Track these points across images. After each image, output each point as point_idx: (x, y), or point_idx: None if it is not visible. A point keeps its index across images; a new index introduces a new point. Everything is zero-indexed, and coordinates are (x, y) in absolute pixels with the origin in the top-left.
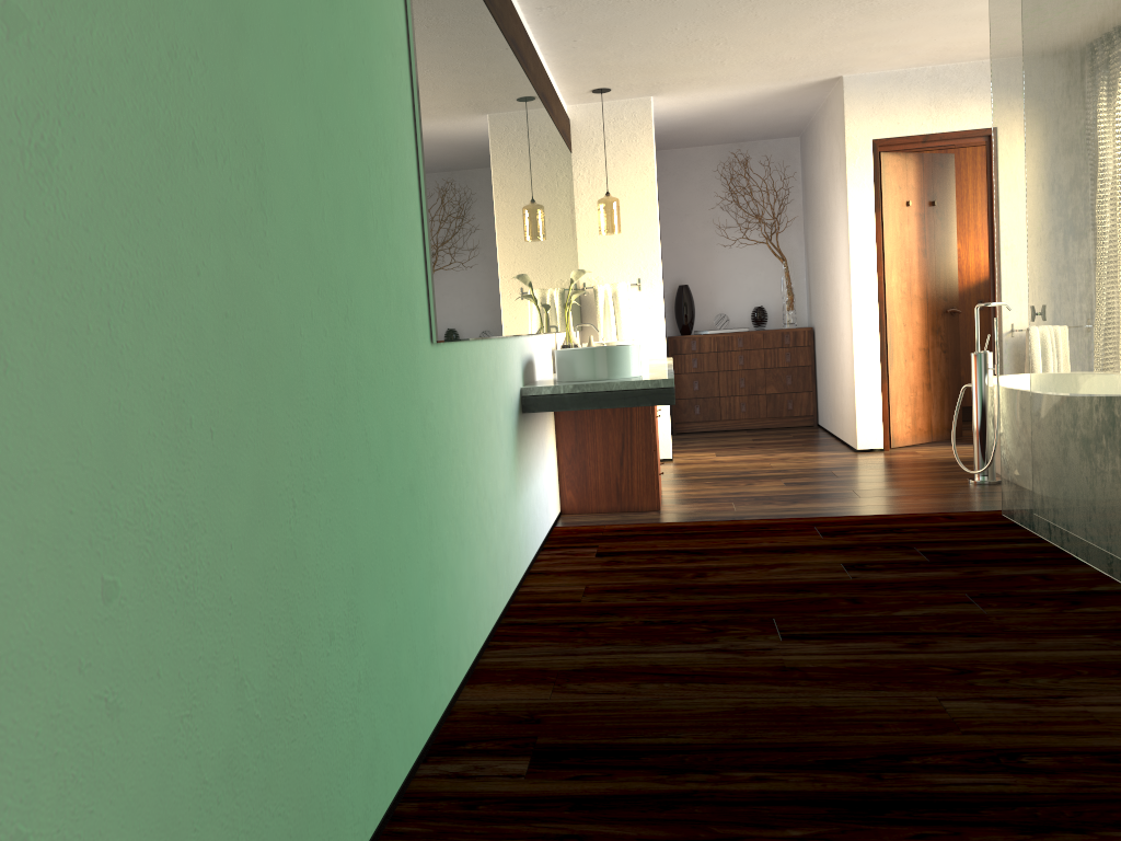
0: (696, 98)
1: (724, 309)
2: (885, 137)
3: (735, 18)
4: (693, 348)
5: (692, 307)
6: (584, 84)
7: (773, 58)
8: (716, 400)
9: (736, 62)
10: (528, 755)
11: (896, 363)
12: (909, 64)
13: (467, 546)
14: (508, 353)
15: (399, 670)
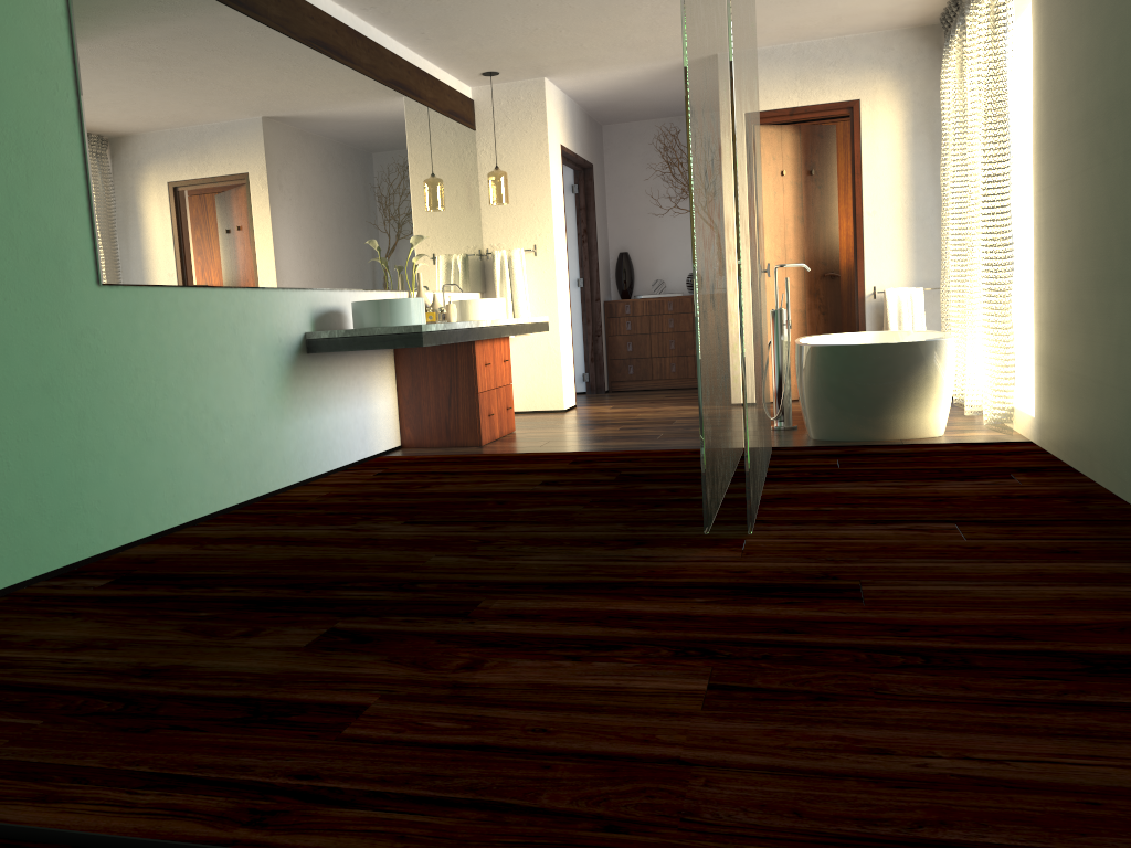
0: (590, 77)
1: (665, 275)
2: None
3: (552, 9)
4: (627, 312)
5: (630, 273)
6: (469, 69)
7: (628, 41)
8: (648, 360)
9: (595, 46)
10: (115, 578)
11: (768, 323)
12: (771, 41)
13: (161, 444)
14: (277, 302)
15: (9, 509)
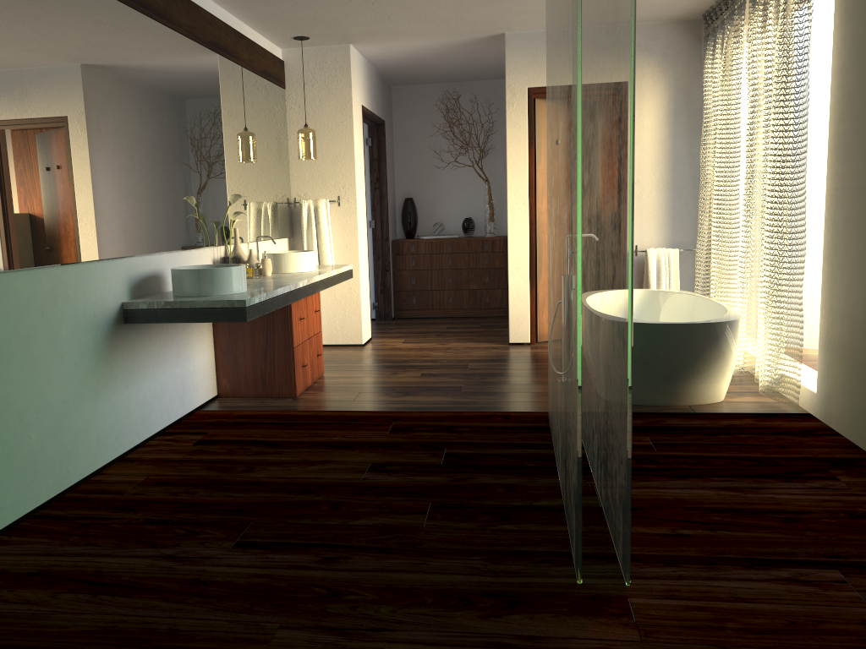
0: (391, 46)
1: (443, 218)
2: (538, 86)
3: None
4: (412, 250)
5: (414, 216)
6: (282, 33)
7: (432, 17)
8: (429, 292)
9: (402, 19)
10: None
11: (544, 273)
12: None
13: None
14: (92, 275)
15: None
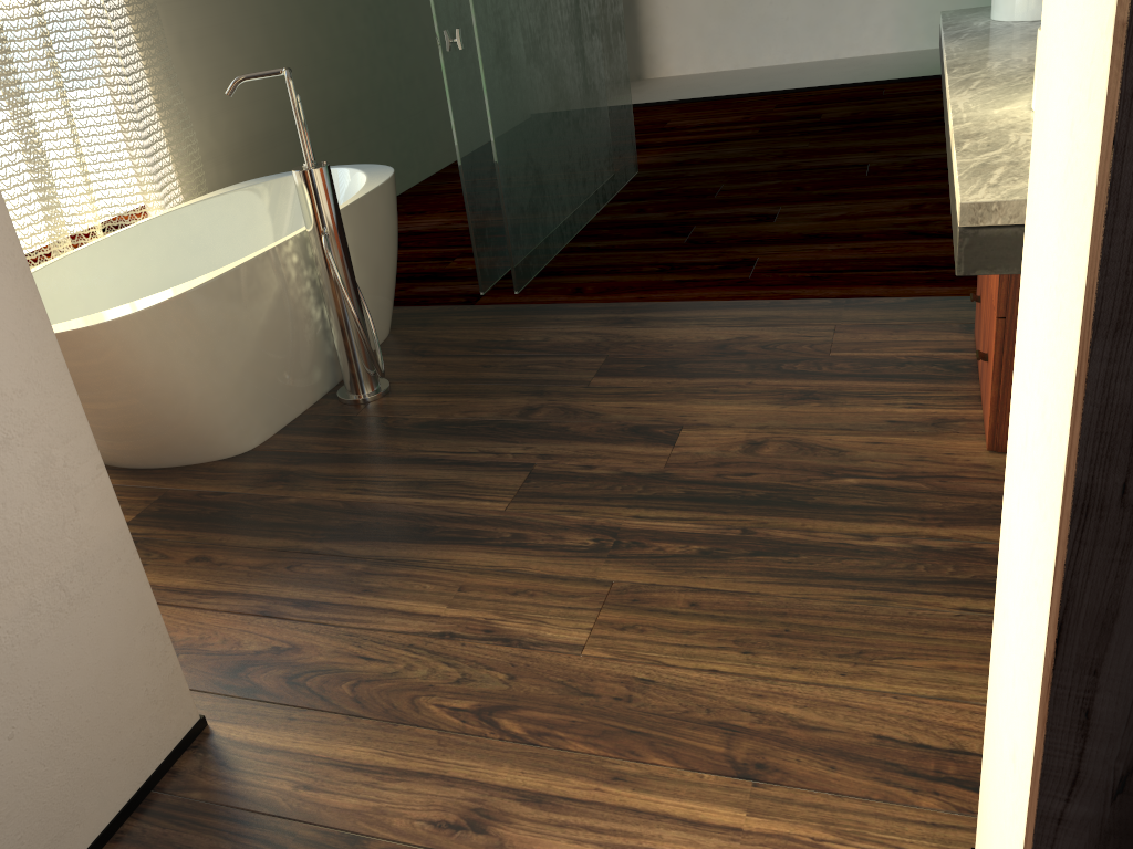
0: None
1: None
2: None
3: None
4: None
5: None
6: None
7: None
8: None
9: None
10: None
11: None
12: None
13: None
14: None
15: None
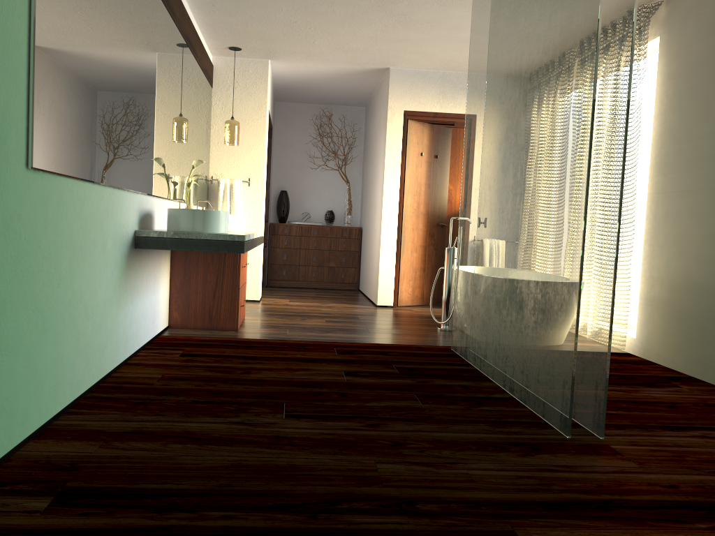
0: (299, 66)
1: (308, 209)
2: (411, 110)
3: (320, 10)
4: (285, 232)
5: (288, 205)
6: (223, 41)
7: (346, 46)
8: (297, 267)
9: (323, 44)
10: (53, 495)
11: (405, 252)
12: (429, 66)
13: (52, 333)
14: (124, 202)
15: None
